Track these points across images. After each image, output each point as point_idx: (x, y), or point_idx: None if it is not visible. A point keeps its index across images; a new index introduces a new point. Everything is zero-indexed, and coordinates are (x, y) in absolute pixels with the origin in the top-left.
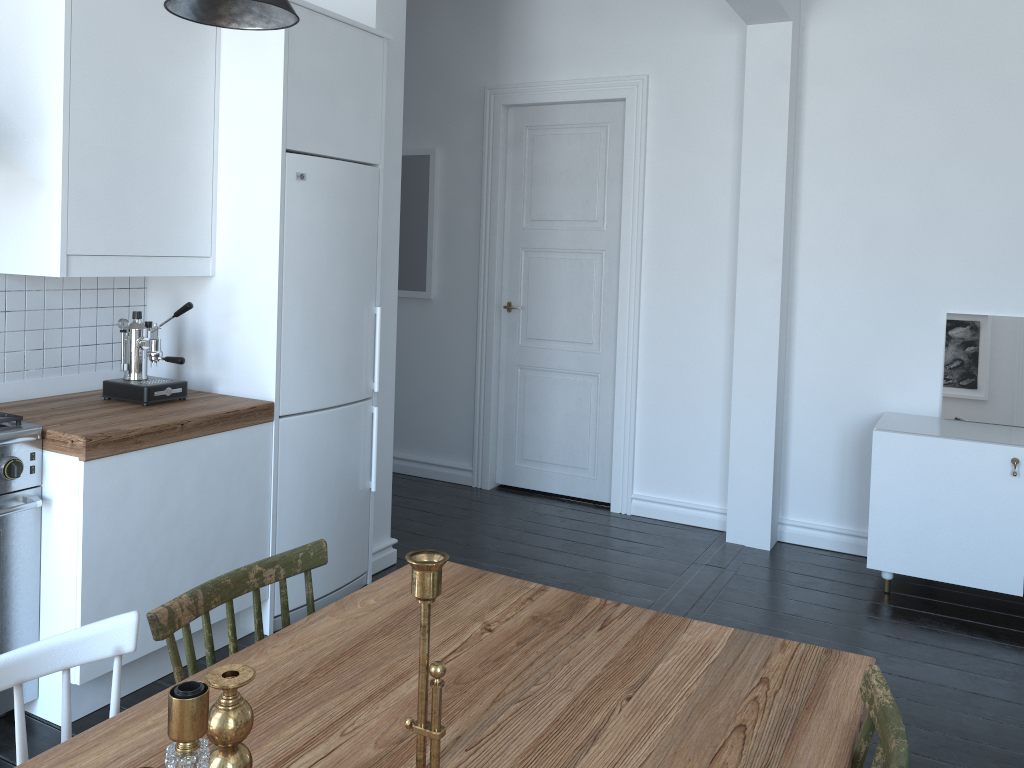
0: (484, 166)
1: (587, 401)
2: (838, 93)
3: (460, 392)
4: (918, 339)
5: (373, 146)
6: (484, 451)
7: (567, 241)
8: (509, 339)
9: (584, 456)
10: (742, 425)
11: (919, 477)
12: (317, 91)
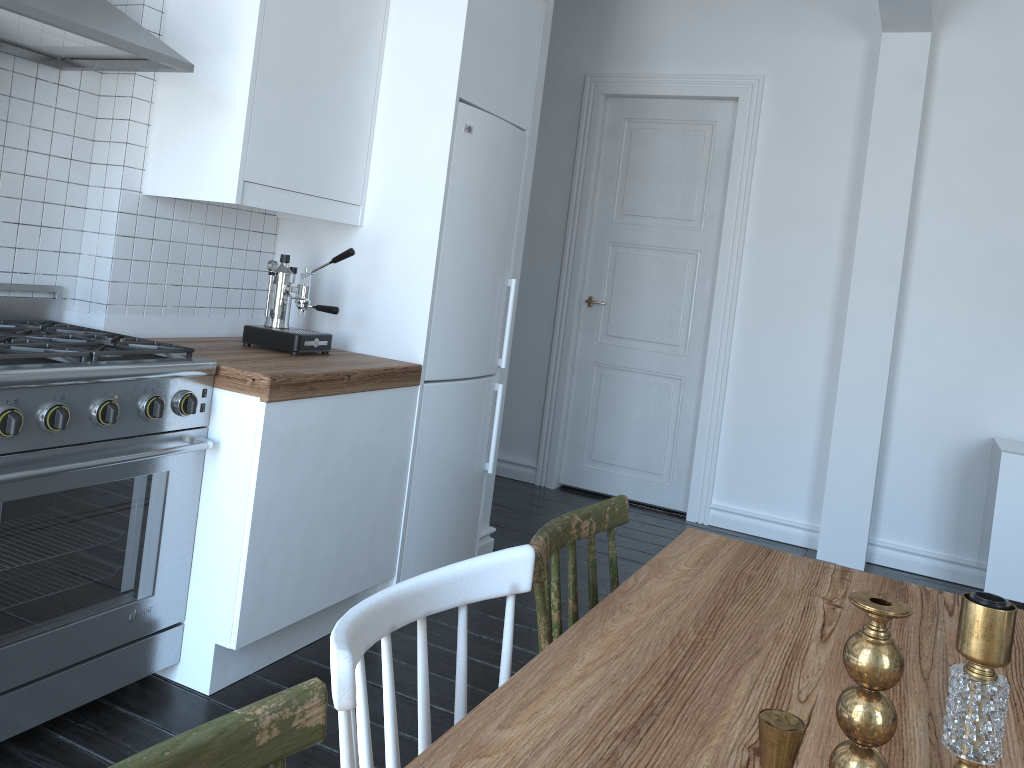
0: (578, 155)
1: (667, 404)
2: (967, 110)
3: (529, 386)
4: None
5: (524, 110)
6: (551, 448)
7: (660, 239)
8: (587, 335)
9: (659, 461)
10: (844, 439)
11: None
12: (489, 42)
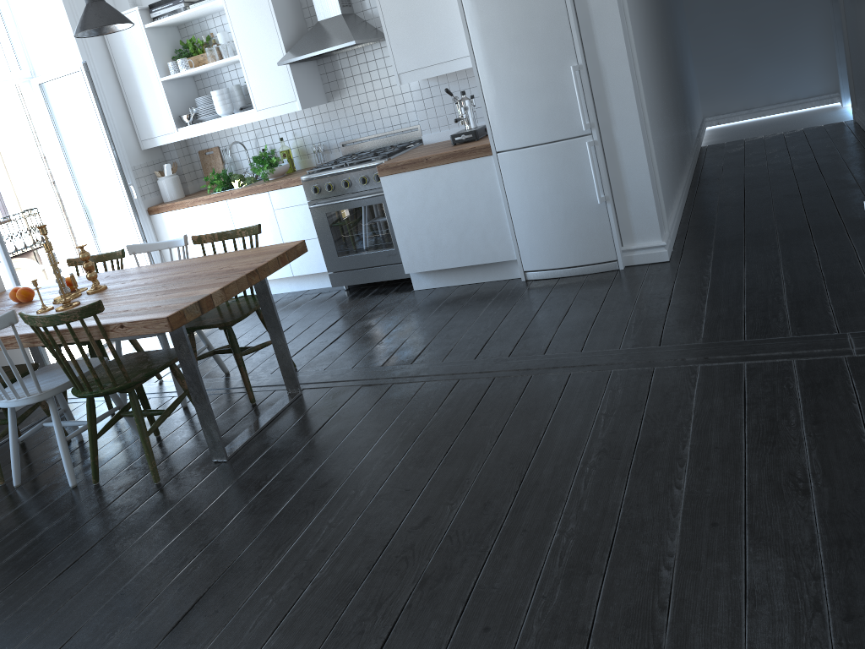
0: None
1: None
2: None
3: None
4: None
5: None
6: None
7: None
8: None
9: None
10: None
11: None
12: None
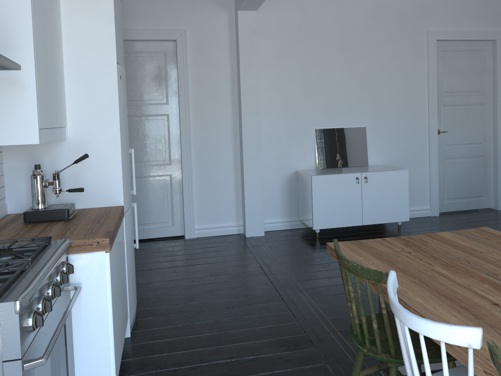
0: None
1: (165, 189)
2: (270, 42)
3: None
4: (306, 140)
5: (123, 60)
6: None
7: (147, 110)
8: None
9: (166, 216)
10: (249, 185)
11: (328, 190)
12: (117, 29)
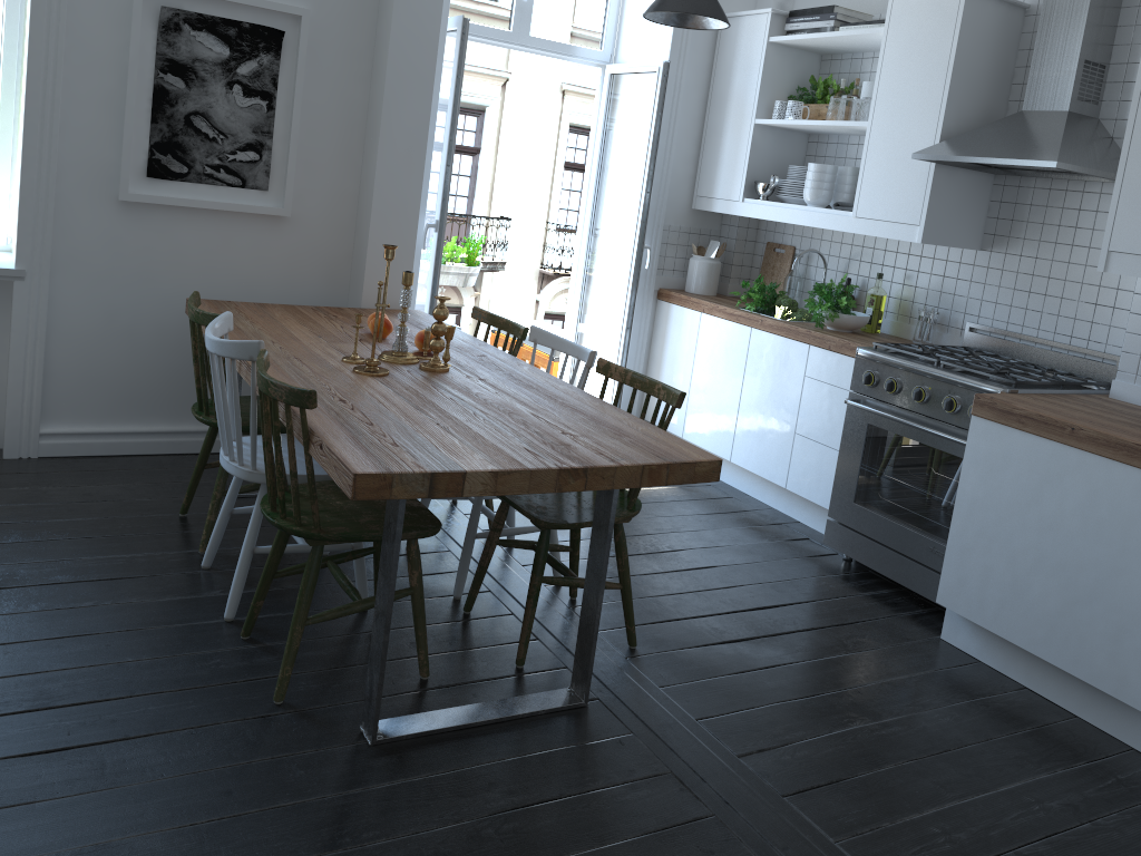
0: None
1: None
2: None
3: None
4: None
5: None
6: None
7: None
8: None
9: None
10: None
11: None
12: None
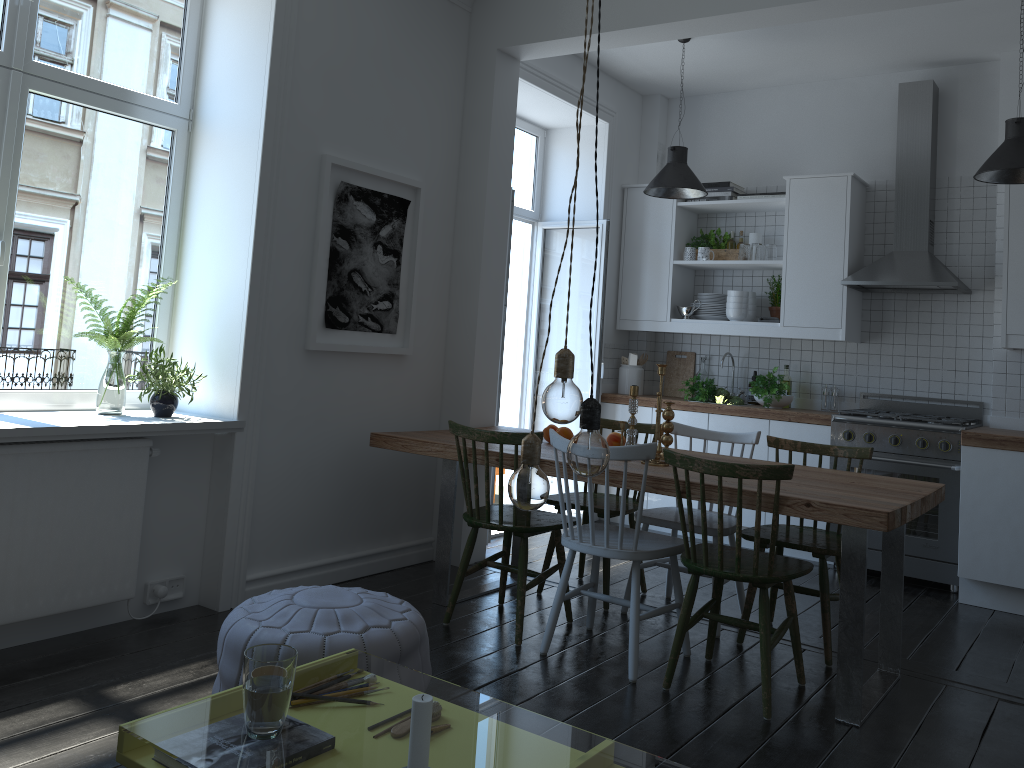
0: None
1: None
2: None
3: None
4: None
5: None
6: None
7: None
8: None
9: None
10: None
11: None
12: None
